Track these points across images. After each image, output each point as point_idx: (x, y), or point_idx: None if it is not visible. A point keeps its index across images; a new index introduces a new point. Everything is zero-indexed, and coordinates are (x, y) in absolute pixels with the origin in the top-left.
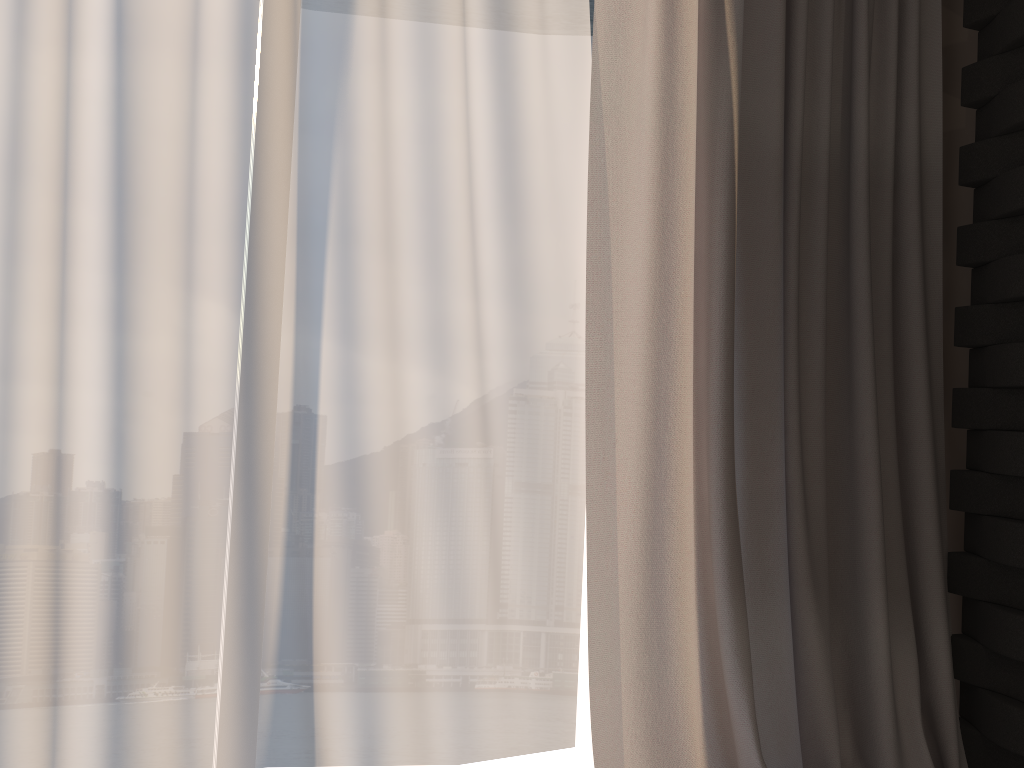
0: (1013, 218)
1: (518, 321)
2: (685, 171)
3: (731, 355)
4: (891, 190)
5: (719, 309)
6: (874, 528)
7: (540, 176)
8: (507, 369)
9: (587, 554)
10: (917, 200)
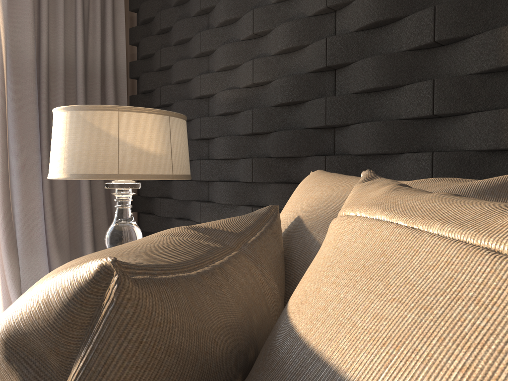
0: (146, 94)
1: None
2: None
3: (5, 151)
4: (100, 78)
5: None
6: (87, 221)
7: None
8: None
9: None
10: (112, 83)
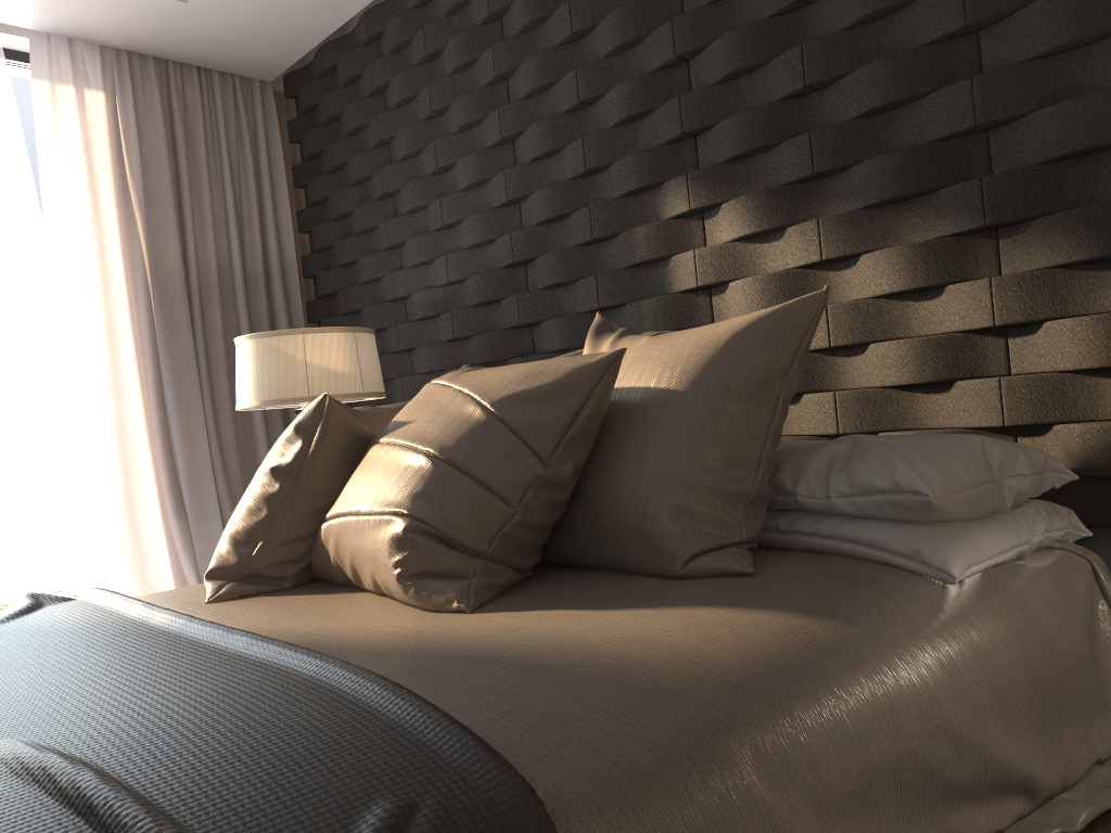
0: (327, 298)
1: (20, 389)
2: (118, 292)
3: (161, 391)
4: (264, 283)
5: (150, 367)
6: None
7: (21, 306)
8: (17, 416)
9: (87, 512)
10: (281, 288)
